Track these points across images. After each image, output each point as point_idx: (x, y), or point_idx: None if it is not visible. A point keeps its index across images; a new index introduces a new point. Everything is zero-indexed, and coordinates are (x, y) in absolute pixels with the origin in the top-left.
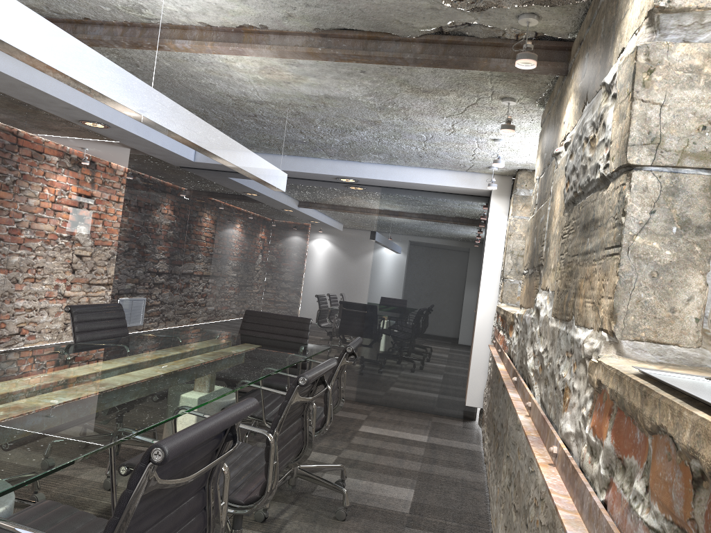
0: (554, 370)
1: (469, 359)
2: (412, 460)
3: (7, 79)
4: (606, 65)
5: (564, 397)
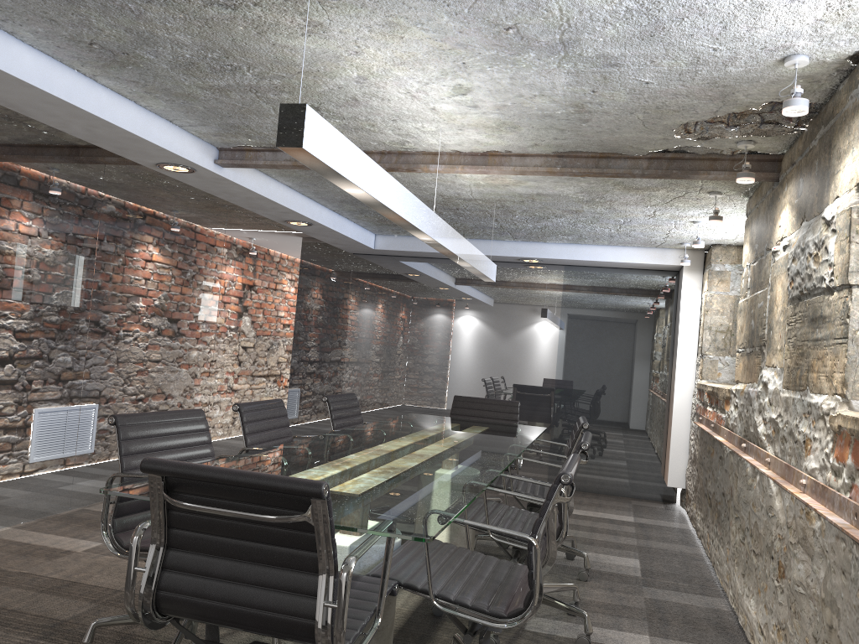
0: (792, 429)
1: (665, 440)
2: (627, 536)
3: (249, 194)
4: (823, 201)
5: (805, 446)
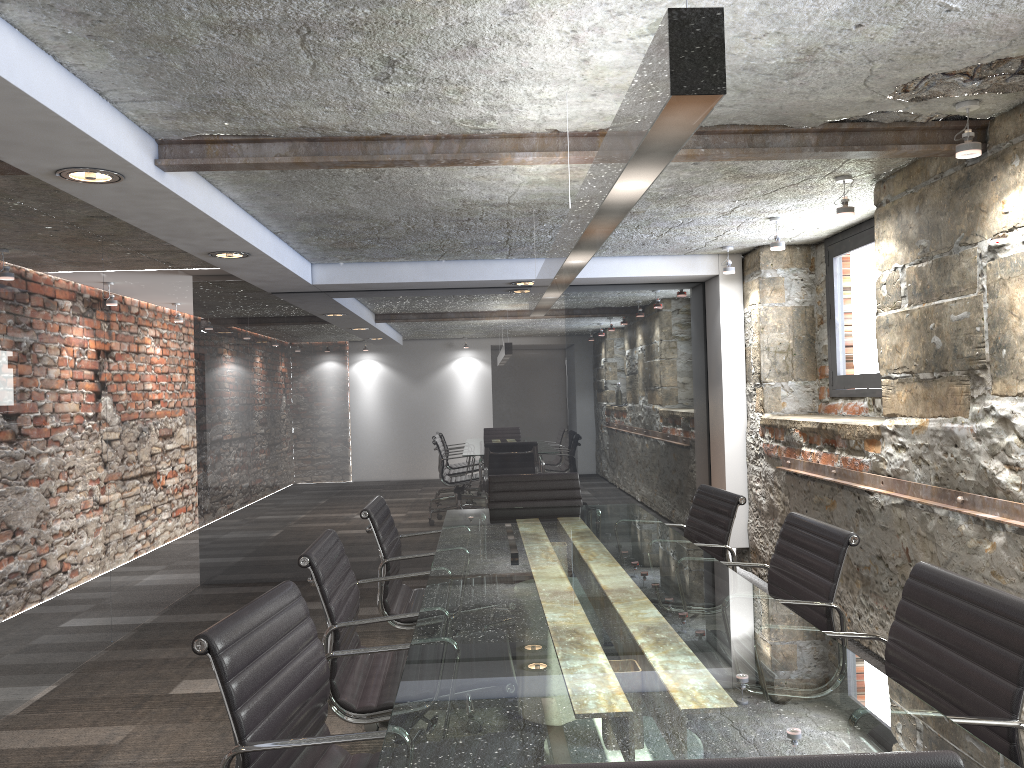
0: None
1: None
2: None
3: (186, 214)
4: None
5: None
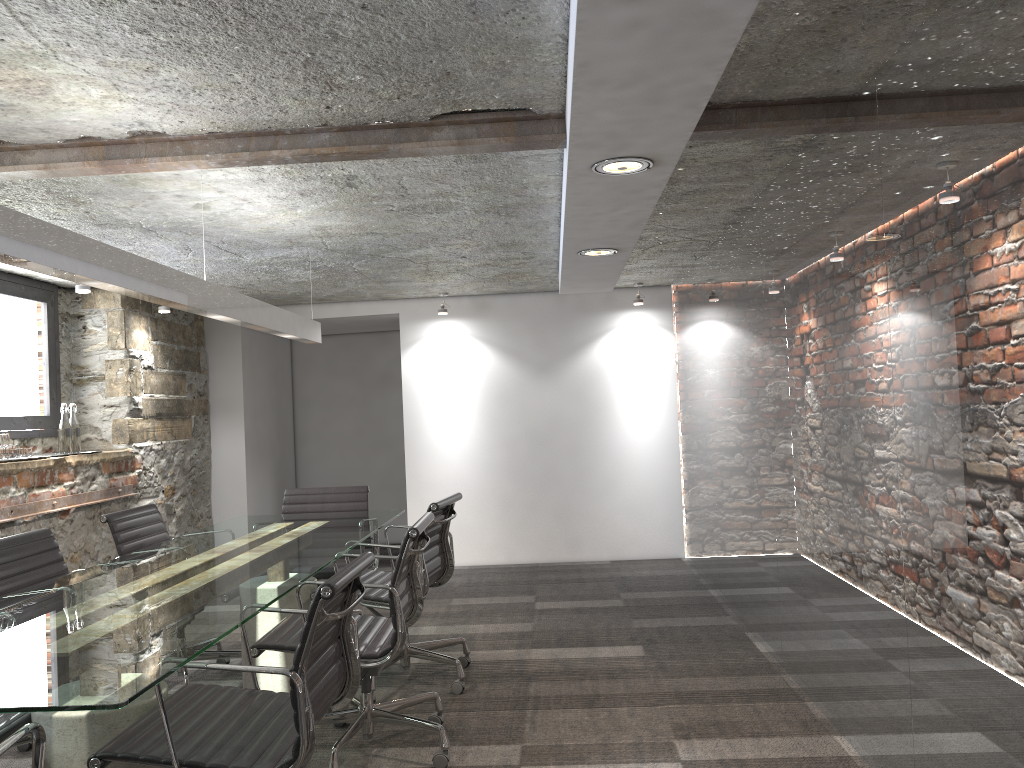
0: None
1: None
2: None
3: (602, 100)
4: None
5: None
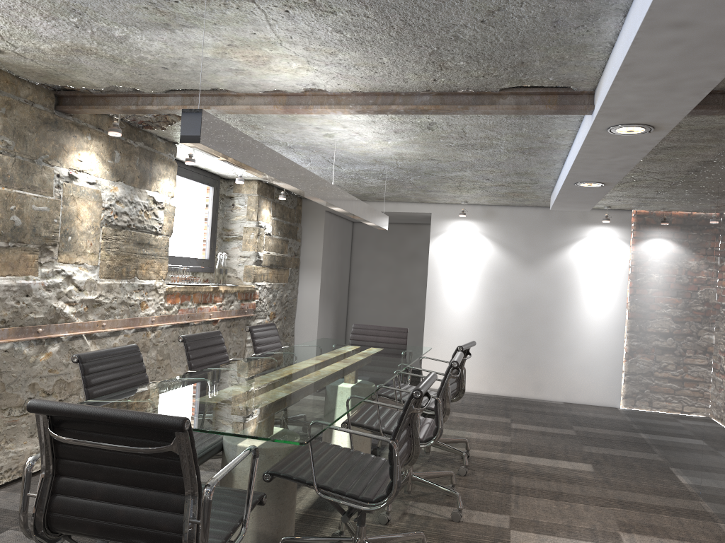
0: (125, 300)
1: None
2: None
3: (632, 87)
4: (146, 185)
5: (141, 305)
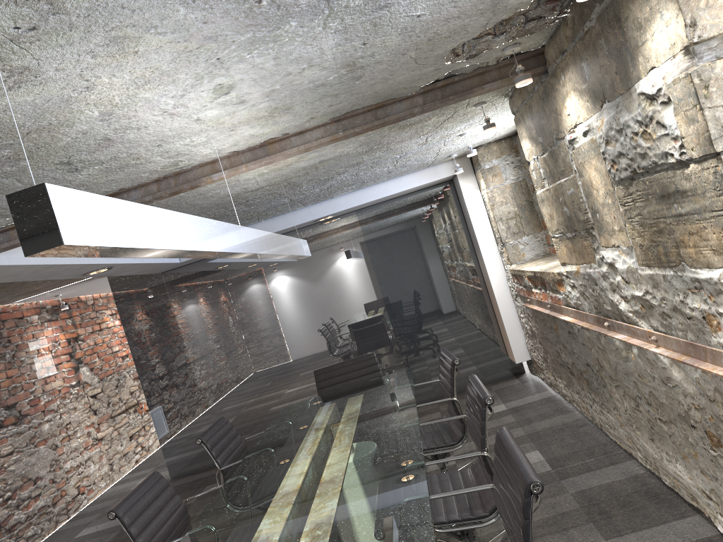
0: (677, 305)
1: (497, 324)
2: (512, 428)
3: (33, 268)
4: (630, 77)
5: (707, 322)
